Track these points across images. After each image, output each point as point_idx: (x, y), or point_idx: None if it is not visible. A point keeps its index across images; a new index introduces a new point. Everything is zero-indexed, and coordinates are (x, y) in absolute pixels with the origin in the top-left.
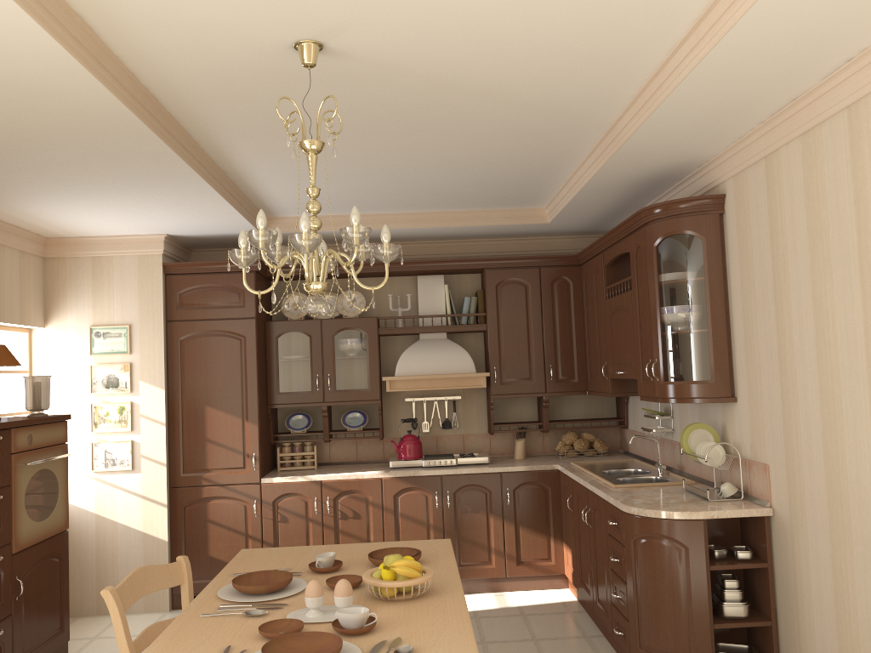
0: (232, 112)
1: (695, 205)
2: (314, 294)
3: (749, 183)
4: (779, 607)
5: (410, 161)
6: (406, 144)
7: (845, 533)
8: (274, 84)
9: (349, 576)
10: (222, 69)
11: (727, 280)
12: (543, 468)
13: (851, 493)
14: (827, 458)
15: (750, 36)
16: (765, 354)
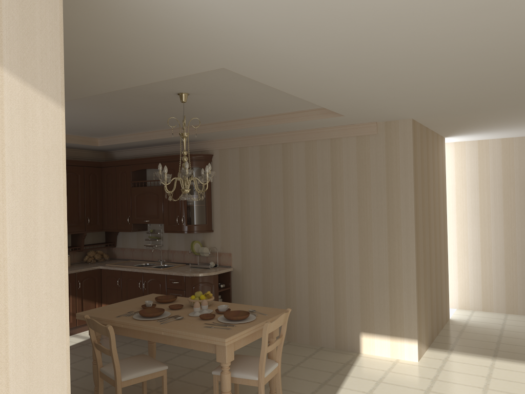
0: (96, 95)
1: (204, 157)
2: (186, 193)
3: (229, 154)
4: (233, 301)
5: (103, 118)
6: (121, 115)
7: (270, 270)
8: (140, 95)
9: (171, 305)
10: (139, 89)
11: (211, 186)
12: (93, 269)
13: (273, 257)
14: (263, 248)
15: (285, 124)
16: (233, 215)
